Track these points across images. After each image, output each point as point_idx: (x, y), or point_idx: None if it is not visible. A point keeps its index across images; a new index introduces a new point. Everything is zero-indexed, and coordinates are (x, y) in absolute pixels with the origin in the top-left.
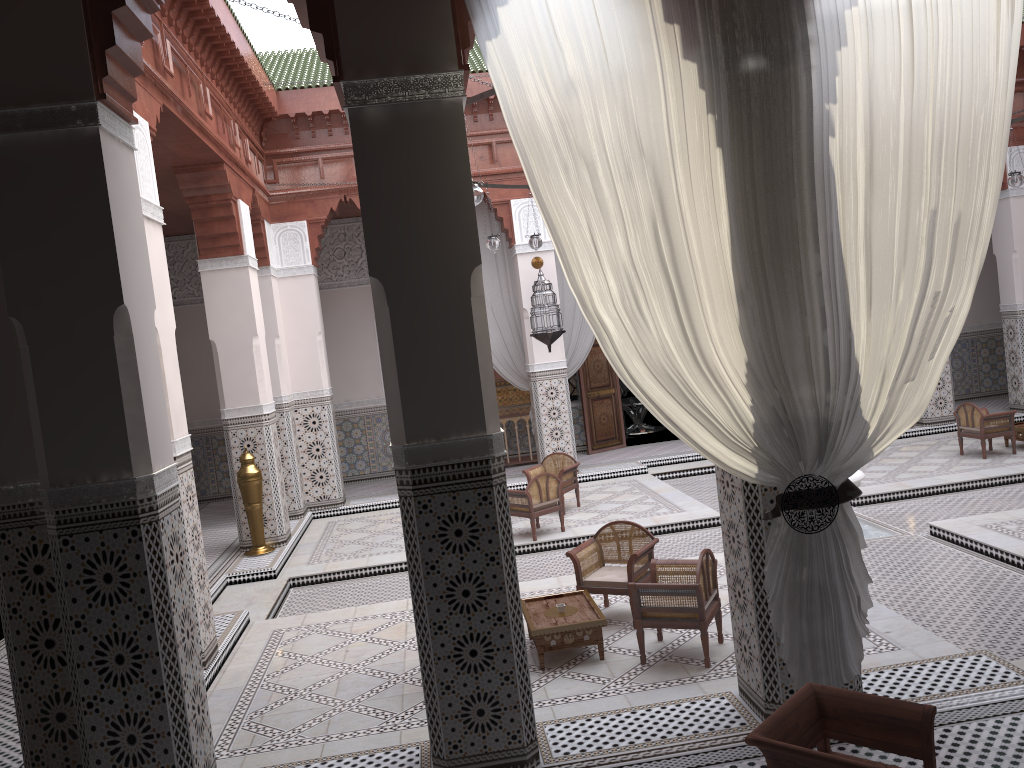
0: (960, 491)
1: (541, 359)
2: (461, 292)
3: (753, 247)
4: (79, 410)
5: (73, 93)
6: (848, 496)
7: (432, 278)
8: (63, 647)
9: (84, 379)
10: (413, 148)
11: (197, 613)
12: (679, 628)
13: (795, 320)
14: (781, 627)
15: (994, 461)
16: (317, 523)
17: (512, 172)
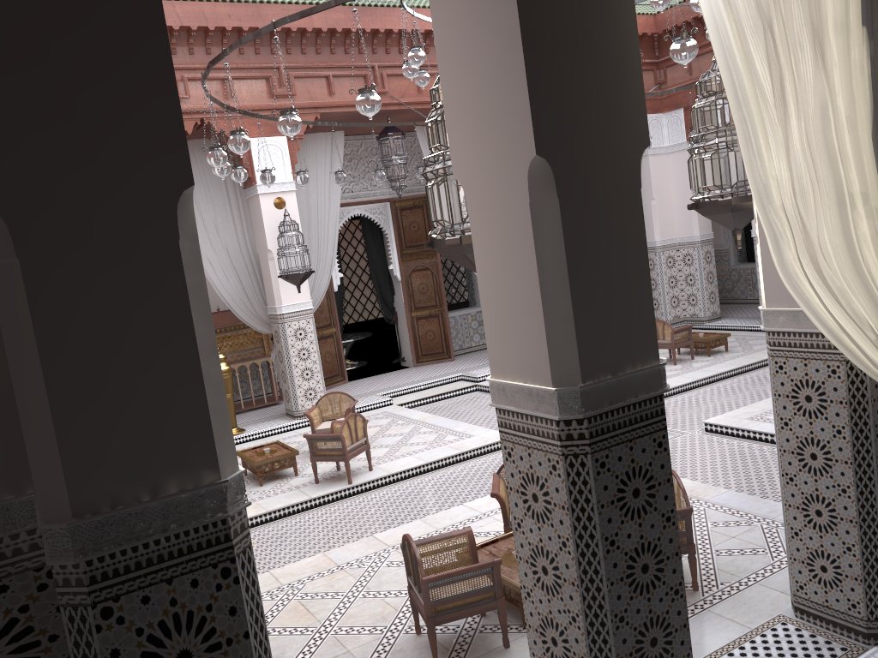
0: (681, 393)
1: (288, 300)
2: (631, 181)
3: None
4: (122, 374)
5: None
6: None
7: (602, 161)
8: None
9: (130, 318)
10: None
11: None
12: None
13: None
14: None
15: (685, 366)
16: None
17: (250, 110)
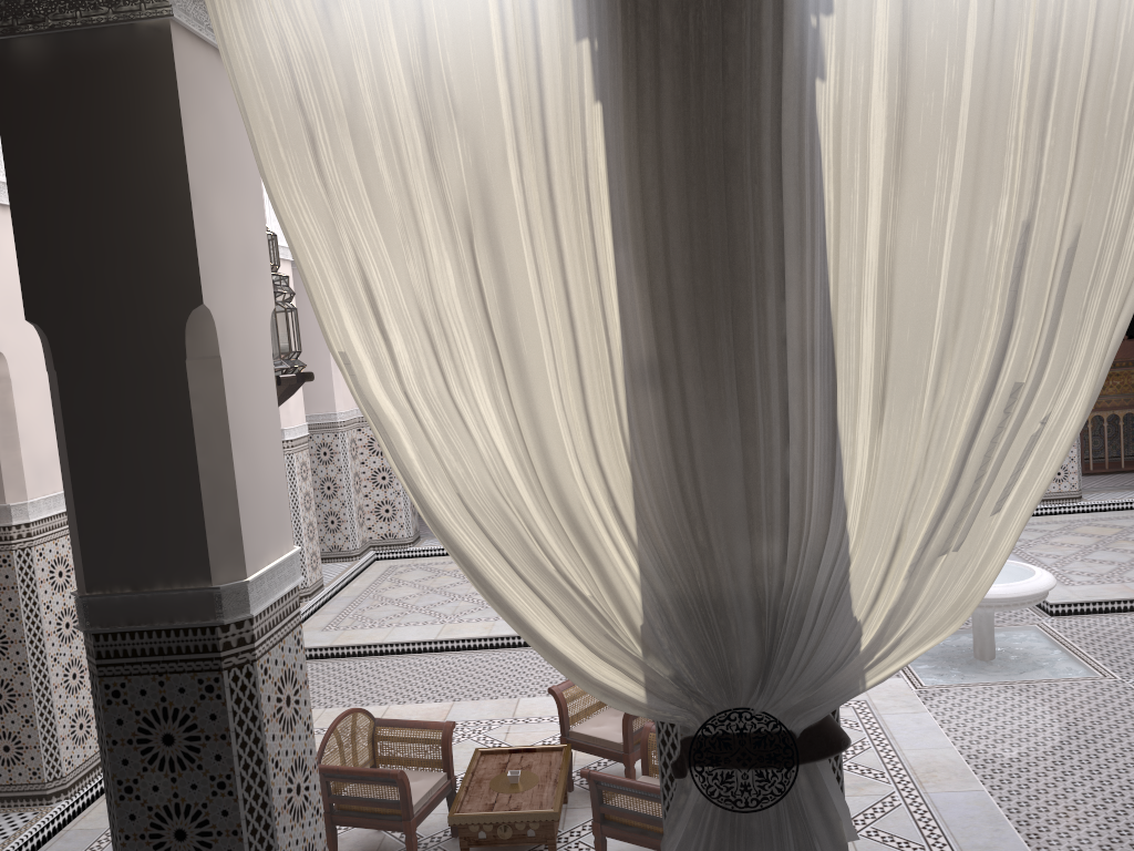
0: None
1: None
2: (171, 351)
3: (656, 289)
4: None
5: None
6: (819, 752)
7: (124, 326)
8: None
9: None
10: (92, 107)
11: (57, 726)
12: (650, 848)
13: (733, 425)
14: None
15: None
16: (376, 567)
17: None
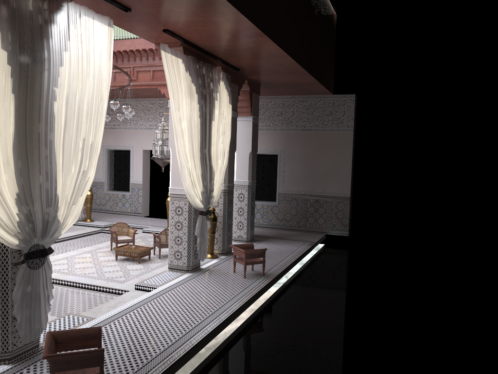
0: None
1: None
2: None
3: (23, 141)
4: None
5: None
6: (50, 252)
7: None
8: None
9: None
10: None
11: None
12: None
13: (36, 176)
14: (19, 314)
15: None
16: None
17: None
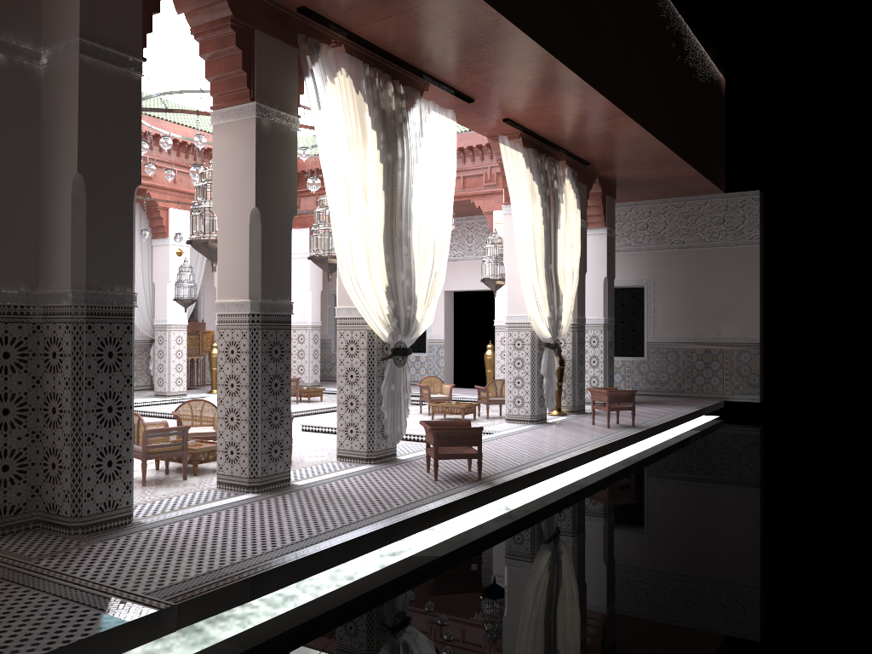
0: None
1: None
2: (288, 226)
3: (390, 237)
4: (109, 243)
5: (132, 51)
6: (410, 352)
7: (279, 216)
8: (15, 415)
9: (114, 224)
10: (278, 147)
11: None
12: None
13: (399, 272)
14: (387, 410)
15: (292, 405)
16: None
17: None
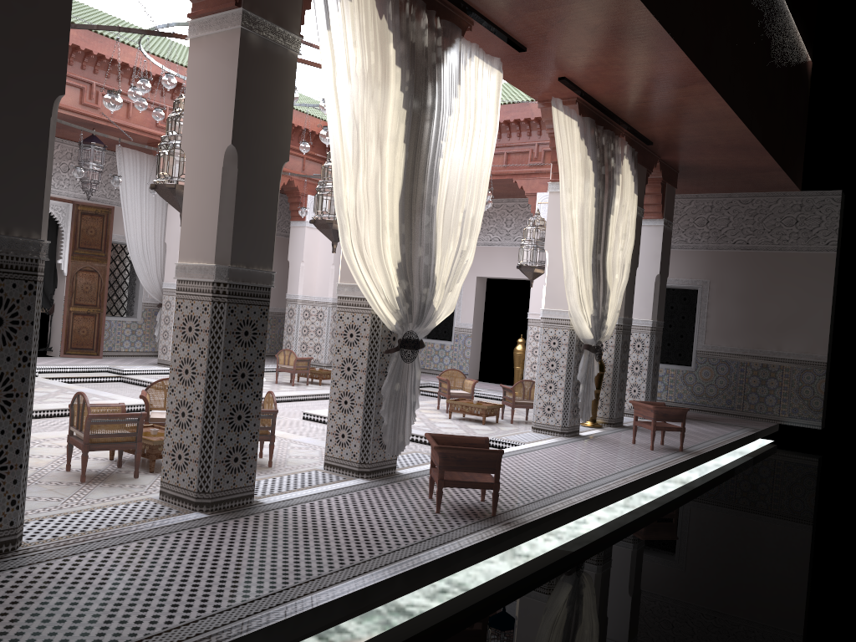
0: (292, 401)
1: None
2: (276, 175)
3: (409, 202)
4: (8, 169)
5: None
6: (422, 346)
7: (263, 160)
8: None
9: (19, 144)
10: (269, 72)
11: None
12: None
13: (416, 247)
14: (387, 414)
15: (300, 387)
16: None
17: None
